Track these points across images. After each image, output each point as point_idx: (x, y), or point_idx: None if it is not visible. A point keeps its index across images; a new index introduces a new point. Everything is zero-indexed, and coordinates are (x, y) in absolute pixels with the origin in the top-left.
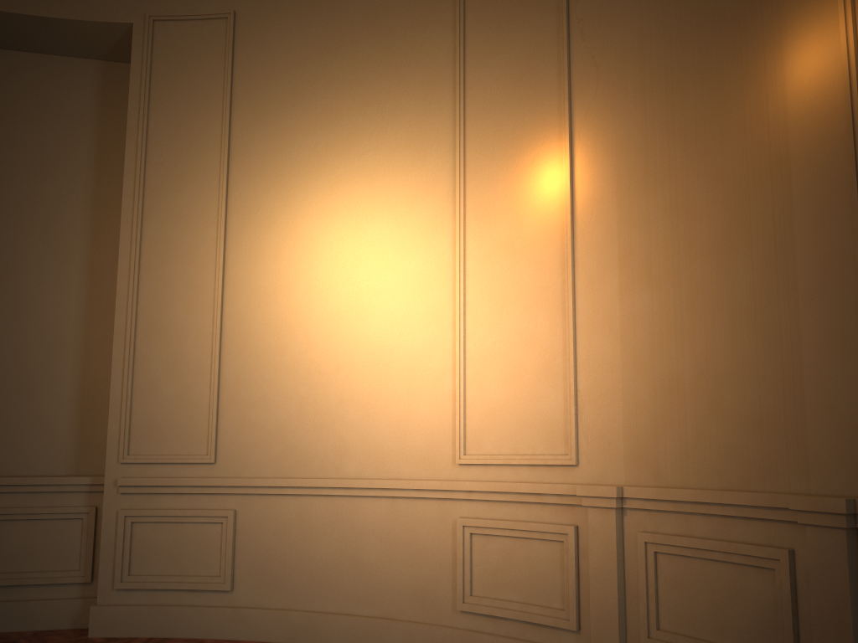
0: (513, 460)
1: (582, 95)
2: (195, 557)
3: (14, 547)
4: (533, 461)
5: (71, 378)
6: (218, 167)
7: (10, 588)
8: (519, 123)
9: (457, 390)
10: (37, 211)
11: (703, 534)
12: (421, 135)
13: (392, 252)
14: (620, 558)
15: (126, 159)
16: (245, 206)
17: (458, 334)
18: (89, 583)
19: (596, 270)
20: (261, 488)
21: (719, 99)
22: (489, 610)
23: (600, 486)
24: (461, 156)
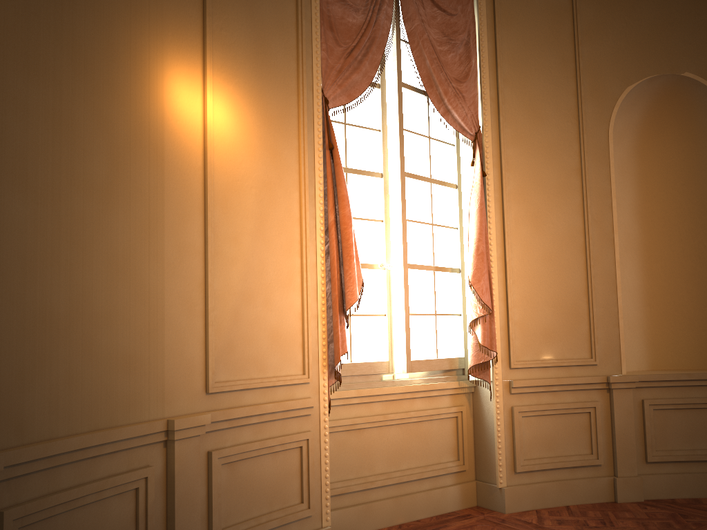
0: None
1: None
2: None
3: None
4: None
5: None
6: None
7: None
8: None
9: None
10: None
11: (70, 483)
12: None
13: None
14: None
15: None
16: None
17: None
18: None
19: None
20: None
21: (109, 50)
22: None
23: None
24: None
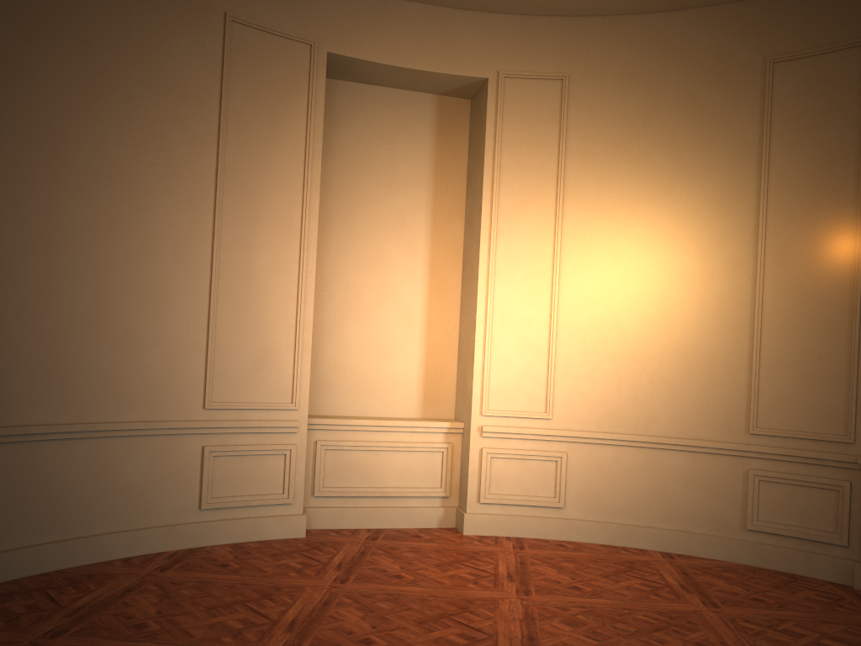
0: (799, 435)
1: None
2: (536, 483)
3: (399, 470)
4: (816, 437)
5: (418, 346)
6: (554, 198)
7: (396, 498)
8: (816, 201)
9: (752, 383)
10: (394, 216)
11: None
12: (726, 194)
13: (698, 278)
14: None
15: (483, 188)
16: (575, 231)
17: (755, 345)
18: (446, 497)
19: None
20: (587, 438)
21: None
22: (773, 530)
23: None
24: (763, 216)
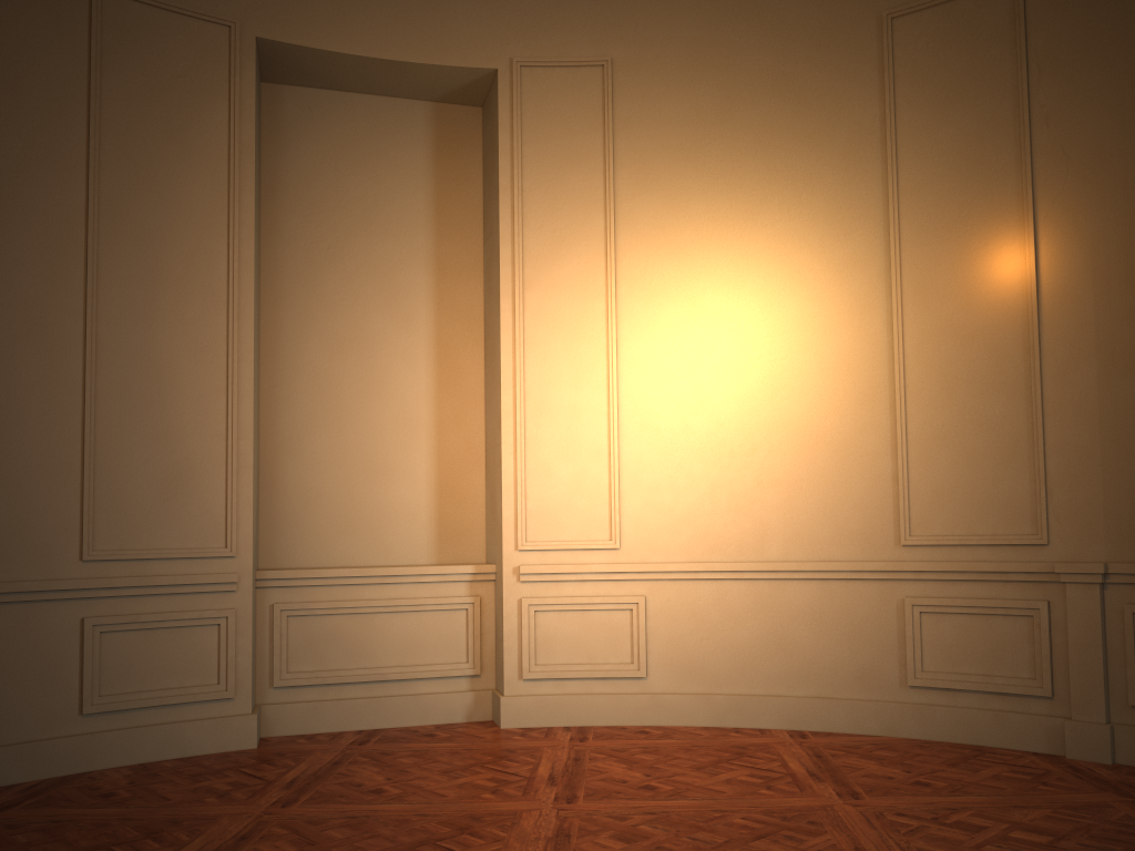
0: (970, 540)
1: (1047, 182)
2: (603, 644)
3: (402, 640)
4: (995, 541)
5: (426, 460)
6: (602, 232)
7: (401, 682)
8: (966, 204)
9: (899, 472)
10: (378, 275)
11: None
12: (843, 207)
13: (812, 330)
14: (1103, 629)
15: (500, 223)
16: (636, 276)
17: (899, 416)
18: (476, 676)
19: (1067, 358)
20: (673, 573)
21: None
22: (946, 684)
23: (1081, 563)
24: (895, 233)
